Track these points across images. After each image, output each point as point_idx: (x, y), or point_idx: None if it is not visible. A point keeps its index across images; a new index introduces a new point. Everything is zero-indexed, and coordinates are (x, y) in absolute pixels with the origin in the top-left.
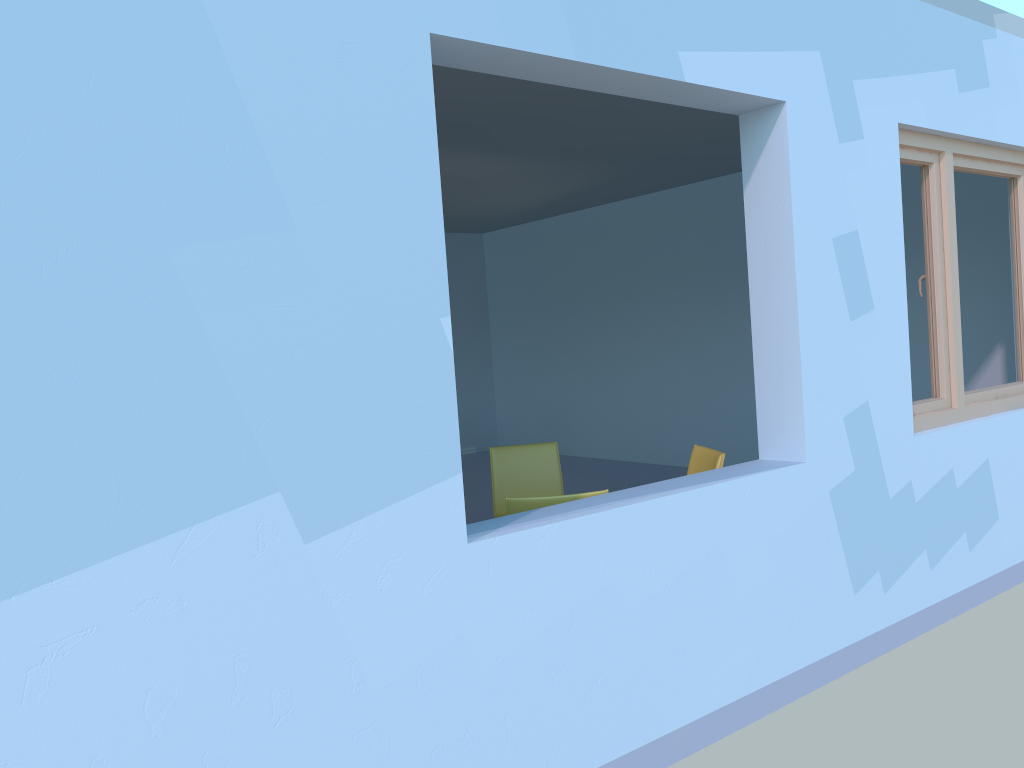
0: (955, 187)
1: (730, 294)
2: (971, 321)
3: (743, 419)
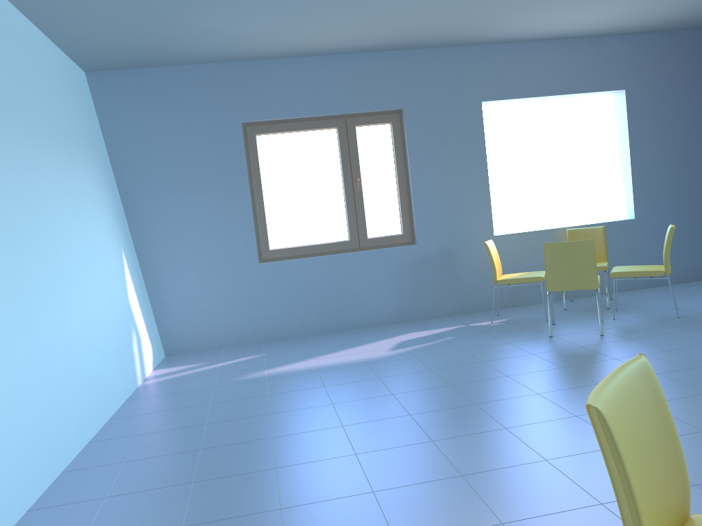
0: (72, 107)
1: None
2: (111, 230)
3: (44, 382)
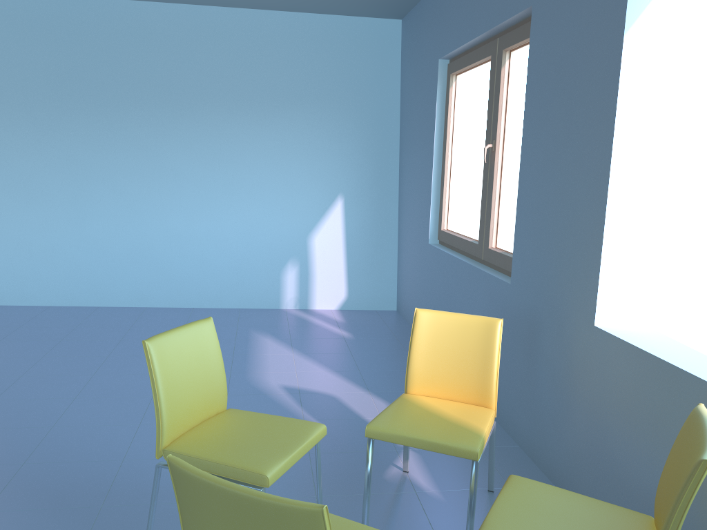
0: (307, 67)
1: (77, 124)
2: (319, 176)
3: (92, 253)
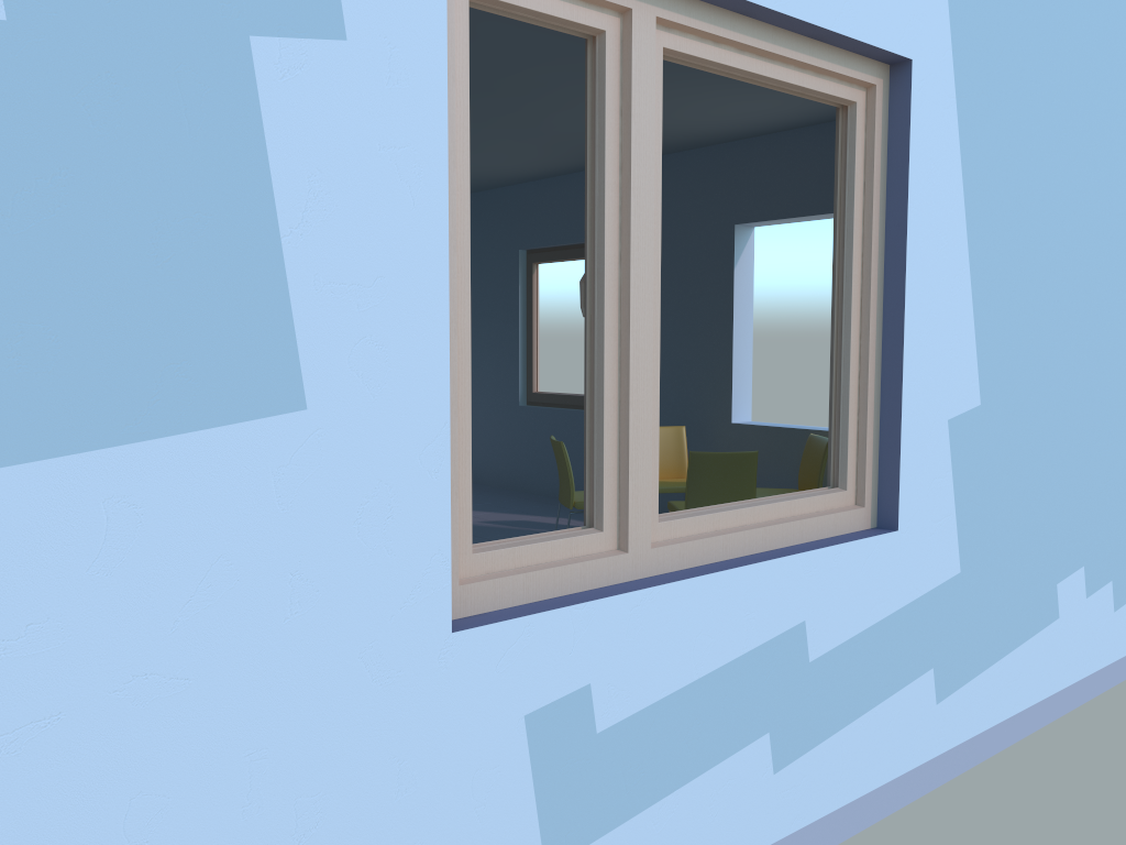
0: None
1: None
2: None
3: None
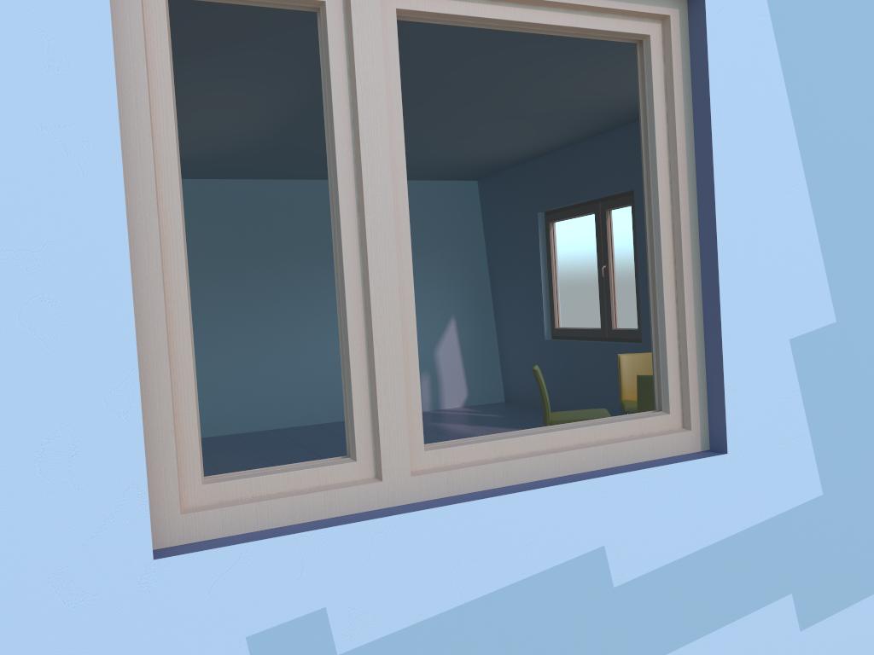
0: (416, 221)
1: (249, 280)
2: (435, 303)
3: (268, 384)
